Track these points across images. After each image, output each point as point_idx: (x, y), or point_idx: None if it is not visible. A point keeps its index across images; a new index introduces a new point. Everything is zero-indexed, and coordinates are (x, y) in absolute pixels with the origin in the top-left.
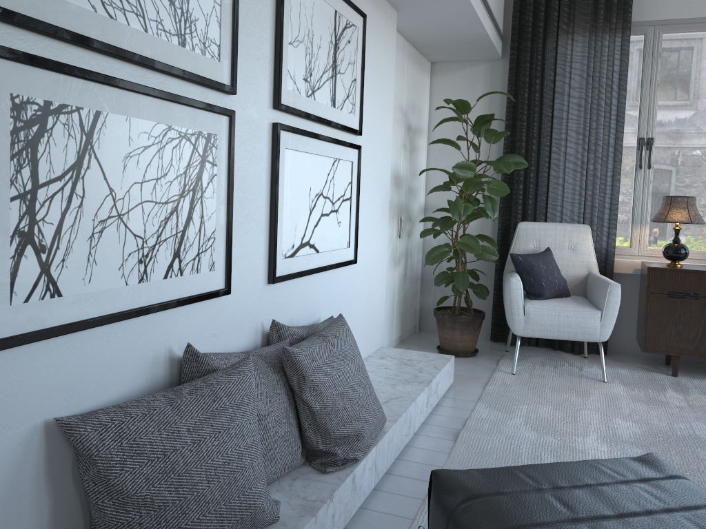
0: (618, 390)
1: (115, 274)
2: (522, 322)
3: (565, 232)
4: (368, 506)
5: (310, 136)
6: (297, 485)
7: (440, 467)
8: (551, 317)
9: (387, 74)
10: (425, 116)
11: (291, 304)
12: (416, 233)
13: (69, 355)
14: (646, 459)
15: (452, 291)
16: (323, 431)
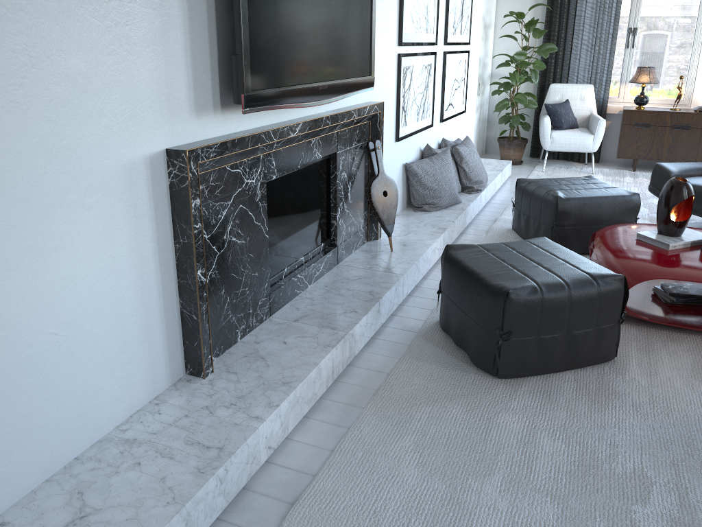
0: (599, 177)
1: (414, 119)
2: (549, 142)
3: (578, 89)
4: (483, 210)
5: (454, 53)
6: (462, 196)
7: (509, 201)
8: (565, 139)
9: (480, 4)
10: (493, 14)
11: (445, 132)
12: (485, 92)
13: (406, 144)
14: (587, 176)
15: (509, 126)
16: (469, 179)
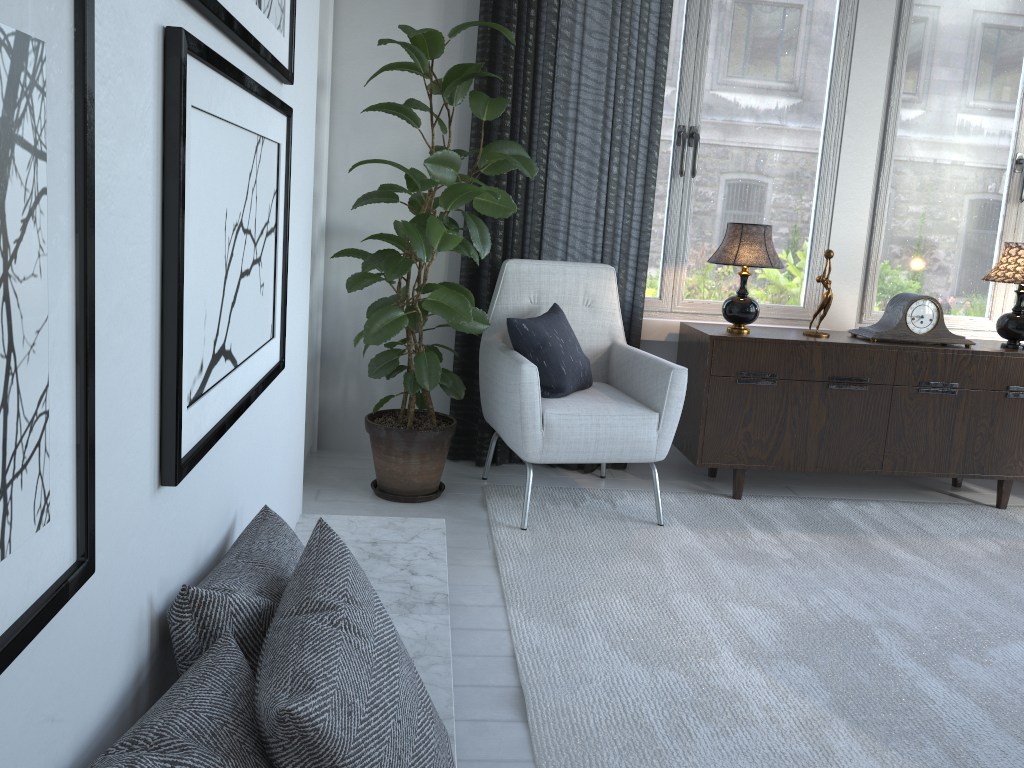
0: (688, 539)
1: None
2: (539, 439)
3: (579, 278)
4: None
5: (232, 76)
6: None
7: None
8: (585, 429)
9: None
10: (327, 56)
11: (197, 511)
12: (316, 277)
13: None
14: None
15: (405, 387)
16: None
